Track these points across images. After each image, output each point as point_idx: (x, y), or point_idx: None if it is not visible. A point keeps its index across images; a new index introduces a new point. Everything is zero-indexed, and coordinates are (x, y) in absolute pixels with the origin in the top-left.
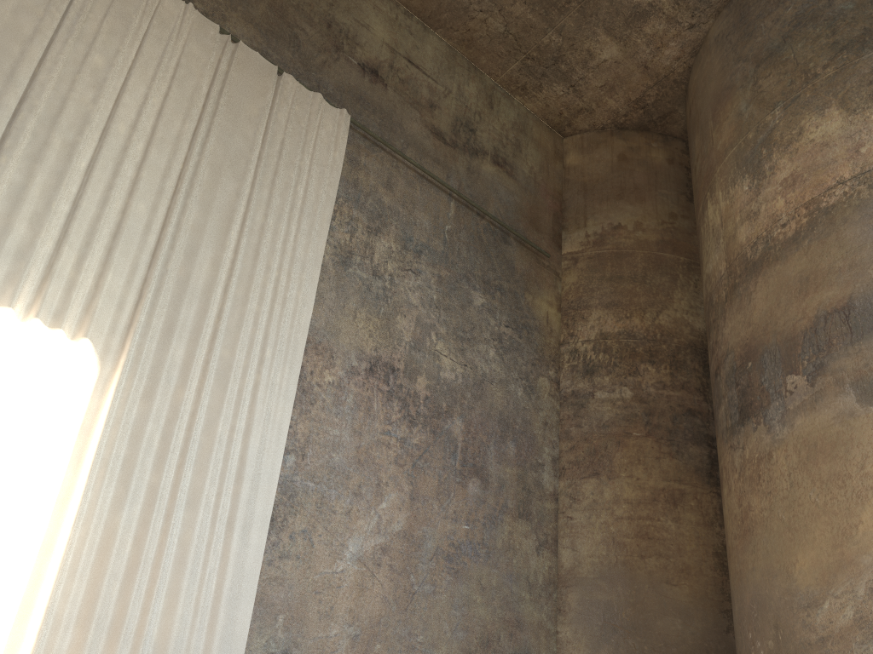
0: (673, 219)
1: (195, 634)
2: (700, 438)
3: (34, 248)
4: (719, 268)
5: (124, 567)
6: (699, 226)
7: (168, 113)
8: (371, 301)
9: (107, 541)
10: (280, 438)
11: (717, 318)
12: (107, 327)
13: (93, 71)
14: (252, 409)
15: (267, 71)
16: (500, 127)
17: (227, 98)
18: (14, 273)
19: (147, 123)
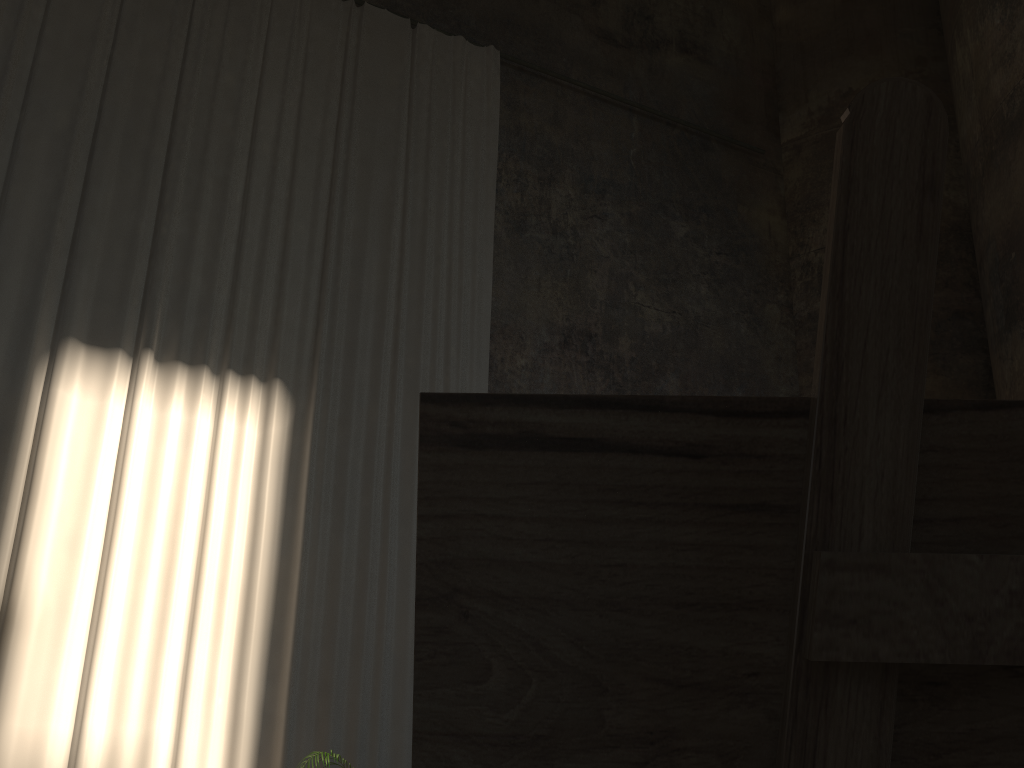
0: (921, 65)
1: None
2: (972, 344)
3: (212, 299)
4: (973, 132)
5: (354, 590)
6: (950, 75)
7: (307, 115)
8: (555, 265)
9: (334, 568)
10: None
11: (975, 197)
12: (294, 361)
13: (226, 93)
14: None
15: (399, 29)
16: (684, 1)
17: (363, 76)
18: (201, 329)
19: (289, 133)
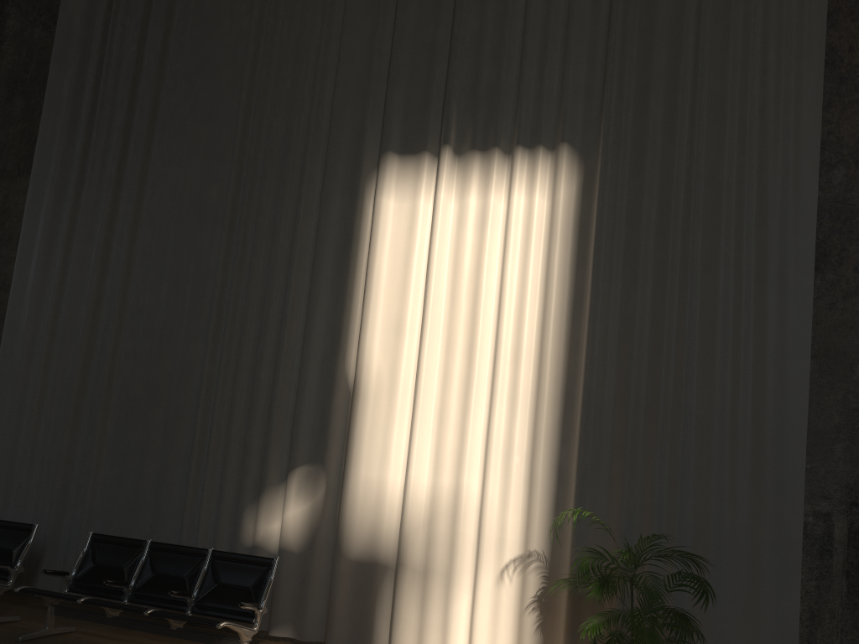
0: None
1: (739, 402)
2: None
3: (500, 81)
4: None
5: (649, 349)
6: None
7: None
8: None
9: (626, 327)
10: (810, 154)
11: None
12: (582, 121)
13: None
14: (763, 134)
15: None
16: None
17: None
18: (492, 114)
19: None
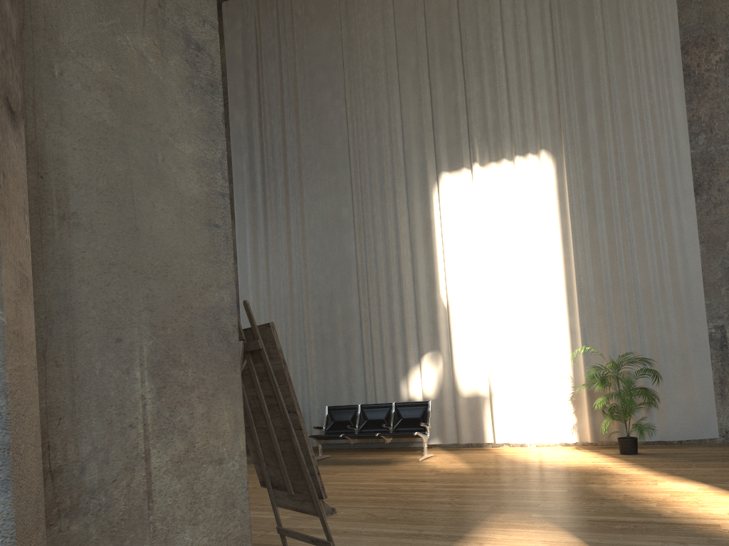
0: None
1: (663, 275)
2: None
3: (499, 120)
4: None
5: (609, 255)
6: None
7: None
8: None
9: (594, 246)
10: (683, 131)
11: None
12: (550, 134)
13: None
14: (654, 125)
15: None
16: None
17: None
18: (497, 139)
19: None
